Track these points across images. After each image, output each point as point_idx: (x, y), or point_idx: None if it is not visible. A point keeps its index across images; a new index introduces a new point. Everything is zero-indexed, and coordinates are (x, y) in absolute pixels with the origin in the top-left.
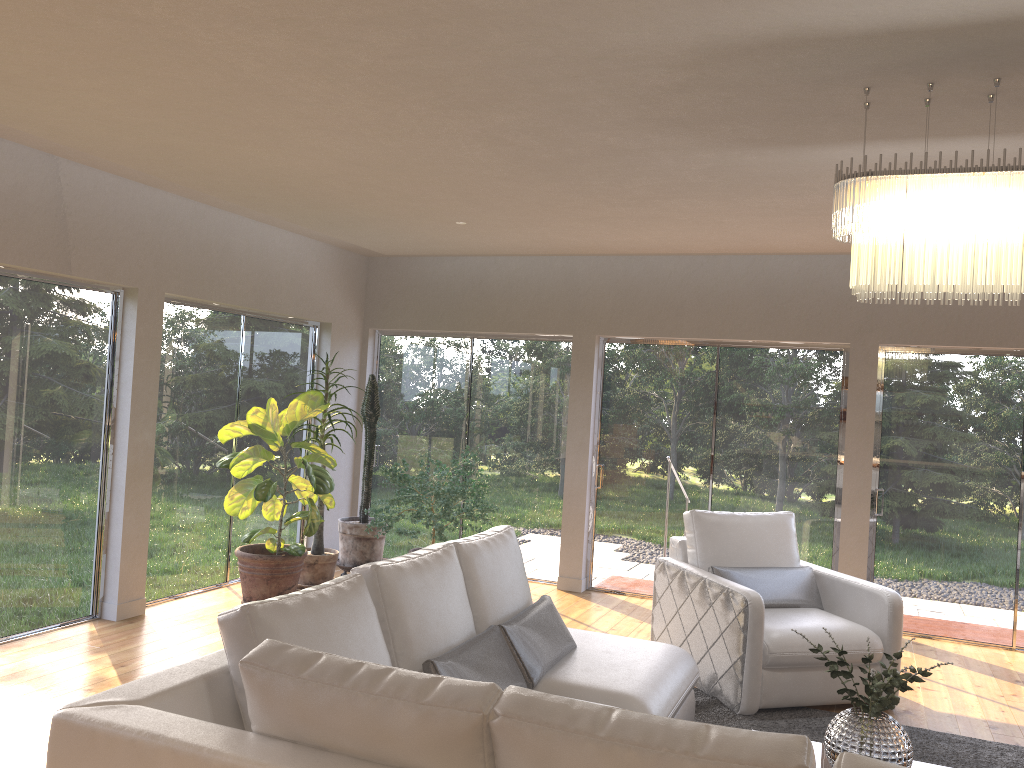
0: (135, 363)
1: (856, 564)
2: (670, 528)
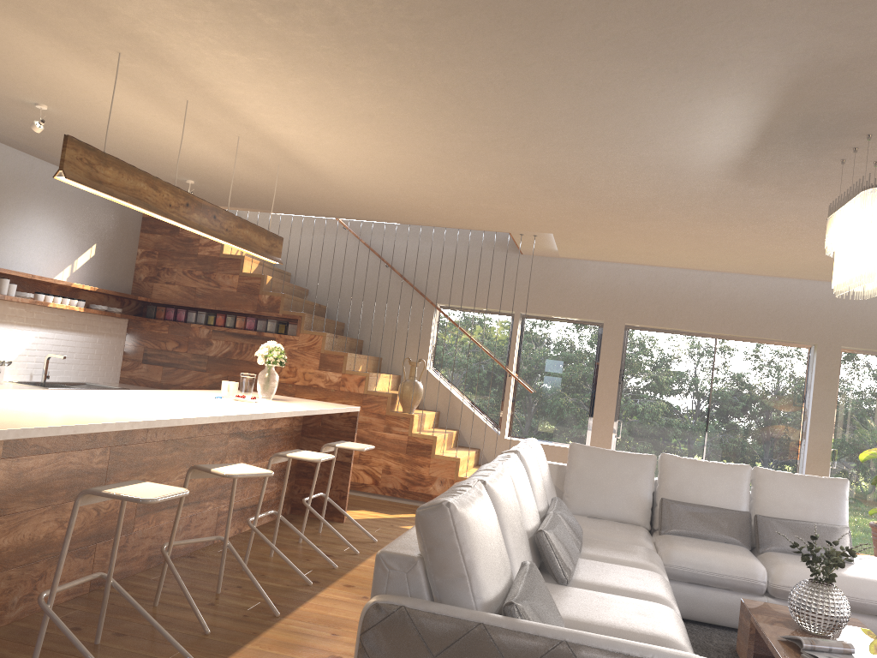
0: (814, 389)
1: None
2: None
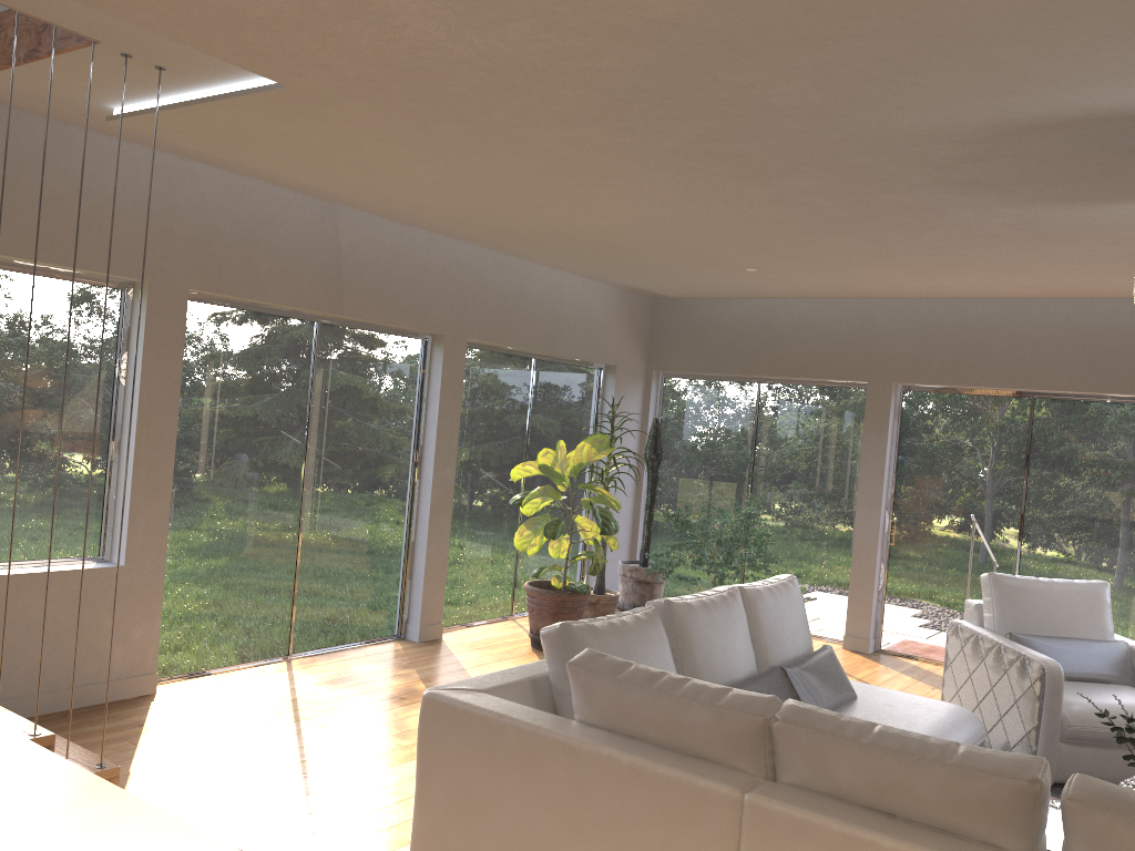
0: (440, 404)
1: None
2: (970, 592)
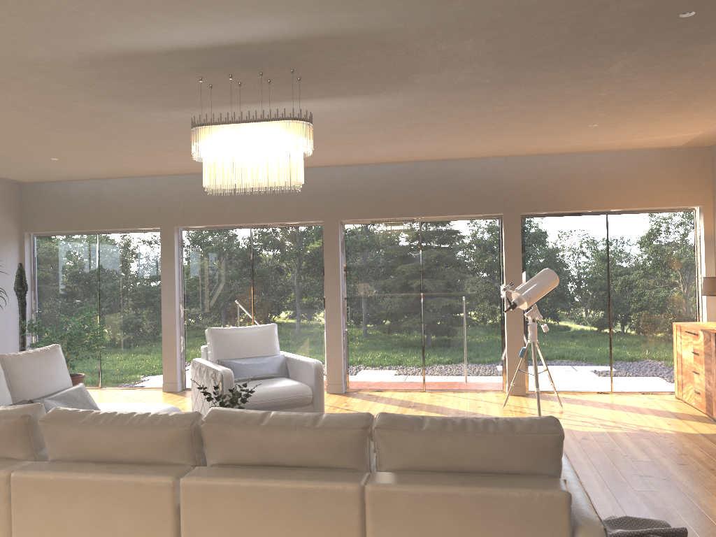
0: None
1: (336, 353)
2: None
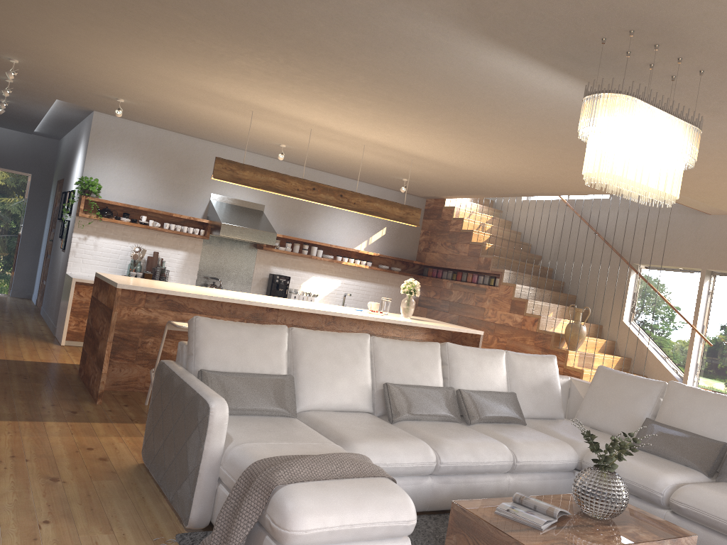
0: None
1: None
2: None
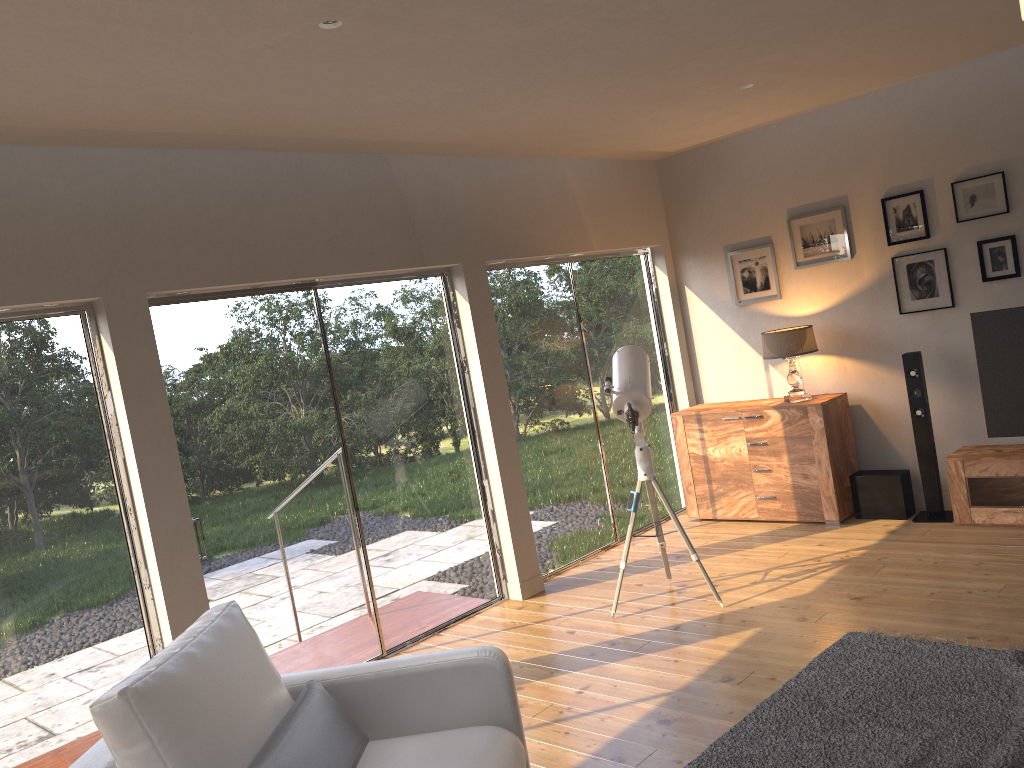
0: None
1: None
2: None
